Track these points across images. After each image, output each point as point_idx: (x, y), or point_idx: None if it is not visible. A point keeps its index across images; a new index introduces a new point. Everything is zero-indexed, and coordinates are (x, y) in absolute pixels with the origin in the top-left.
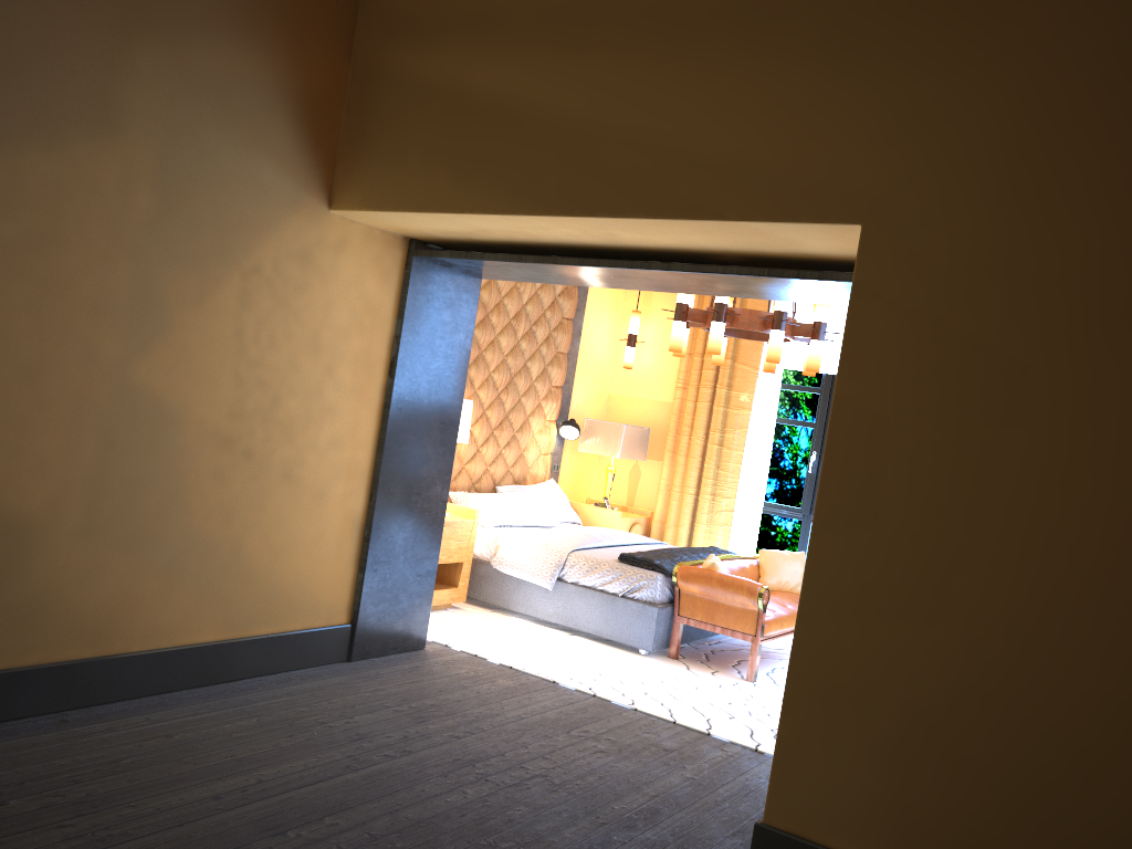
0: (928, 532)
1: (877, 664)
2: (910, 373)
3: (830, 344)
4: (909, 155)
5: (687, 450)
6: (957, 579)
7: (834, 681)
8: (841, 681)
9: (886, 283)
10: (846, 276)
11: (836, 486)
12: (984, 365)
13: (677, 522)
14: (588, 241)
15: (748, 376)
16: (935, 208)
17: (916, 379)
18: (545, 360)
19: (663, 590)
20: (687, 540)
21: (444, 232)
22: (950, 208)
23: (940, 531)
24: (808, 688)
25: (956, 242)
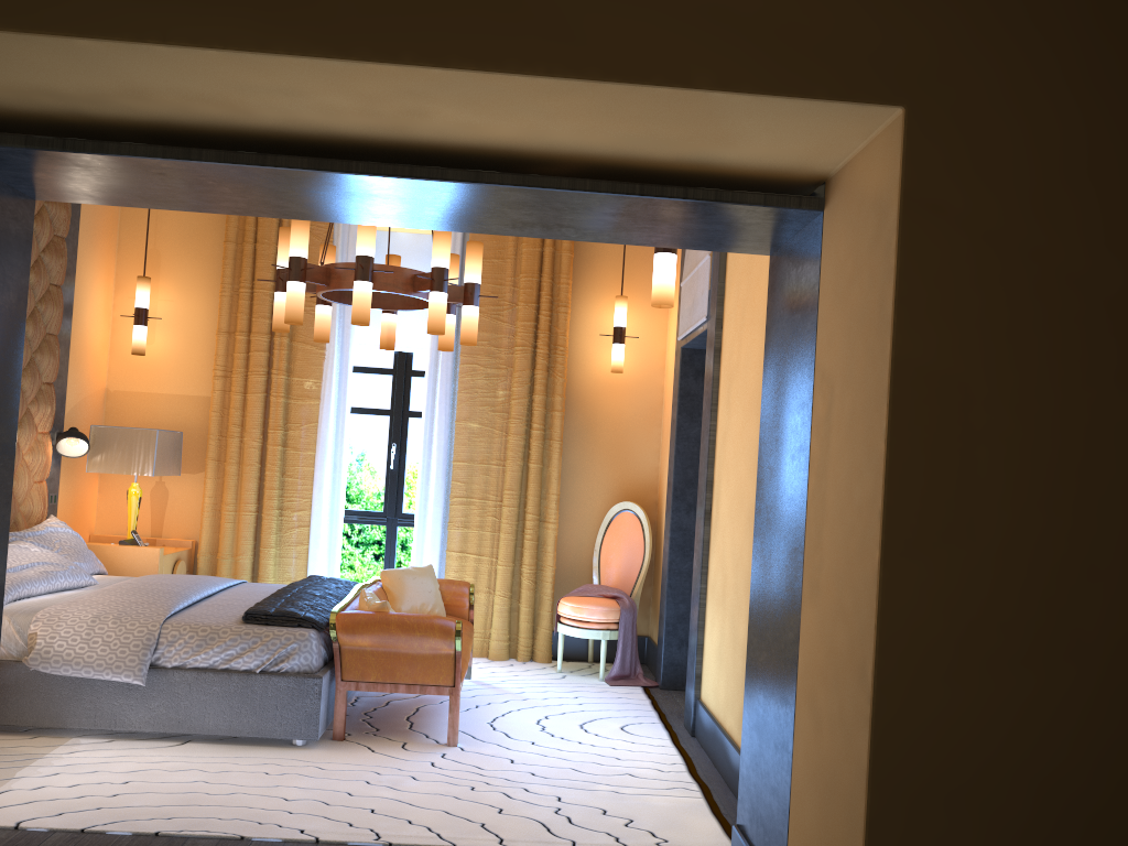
0: (1042, 539)
1: (995, 735)
2: (995, 319)
3: (401, 316)
4: (961, 12)
5: (239, 456)
6: (1086, 597)
7: (938, 773)
8: (949, 770)
9: (949, 193)
10: (754, 198)
11: (911, 490)
12: (1088, 305)
13: (234, 550)
14: (344, 127)
15: (313, 357)
16: (1004, 89)
17: (1005, 328)
18: (32, 346)
19: (320, 652)
20: (251, 570)
21: (31, 94)
22: (1023, 91)
23: (1058, 535)
24: (903, 791)
25: (1036, 138)
